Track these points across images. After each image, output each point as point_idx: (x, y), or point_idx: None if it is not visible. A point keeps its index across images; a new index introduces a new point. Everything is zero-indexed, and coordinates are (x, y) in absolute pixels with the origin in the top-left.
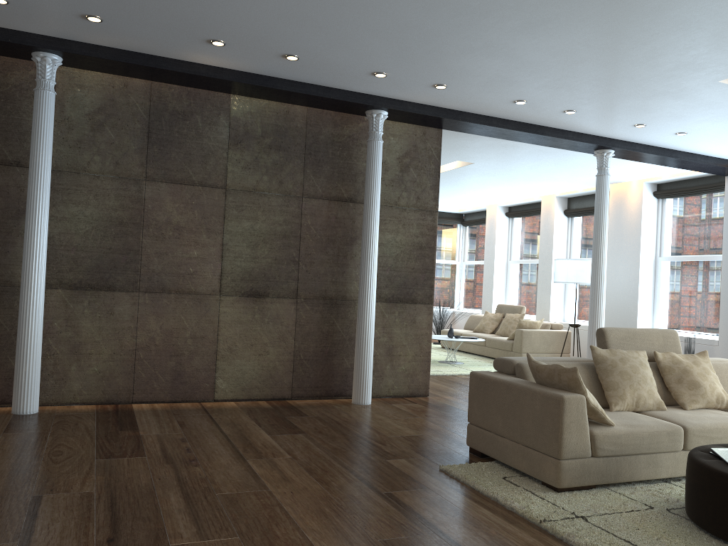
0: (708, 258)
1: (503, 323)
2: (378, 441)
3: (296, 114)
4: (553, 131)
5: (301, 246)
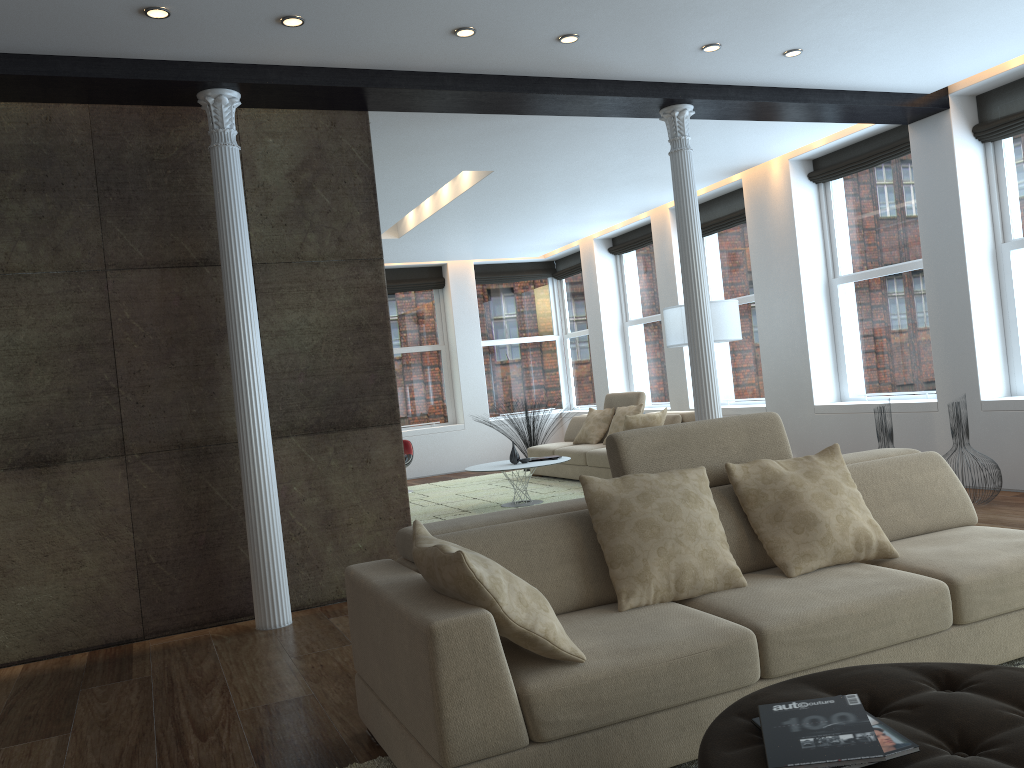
0: (906, 267)
1: (612, 423)
2: (201, 731)
3: (68, 121)
4: (567, 85)
5: (117, 360)
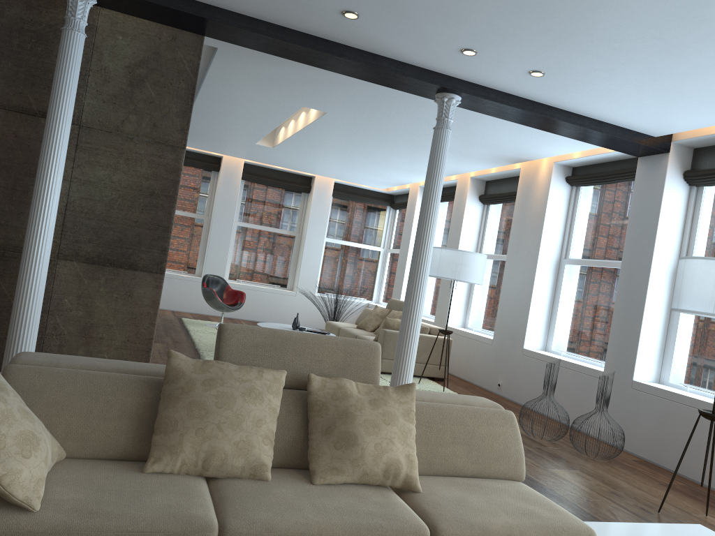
0: (613, 264)
1: (384, 320)
2: None
3: None
4: (358, 54)
5: None
